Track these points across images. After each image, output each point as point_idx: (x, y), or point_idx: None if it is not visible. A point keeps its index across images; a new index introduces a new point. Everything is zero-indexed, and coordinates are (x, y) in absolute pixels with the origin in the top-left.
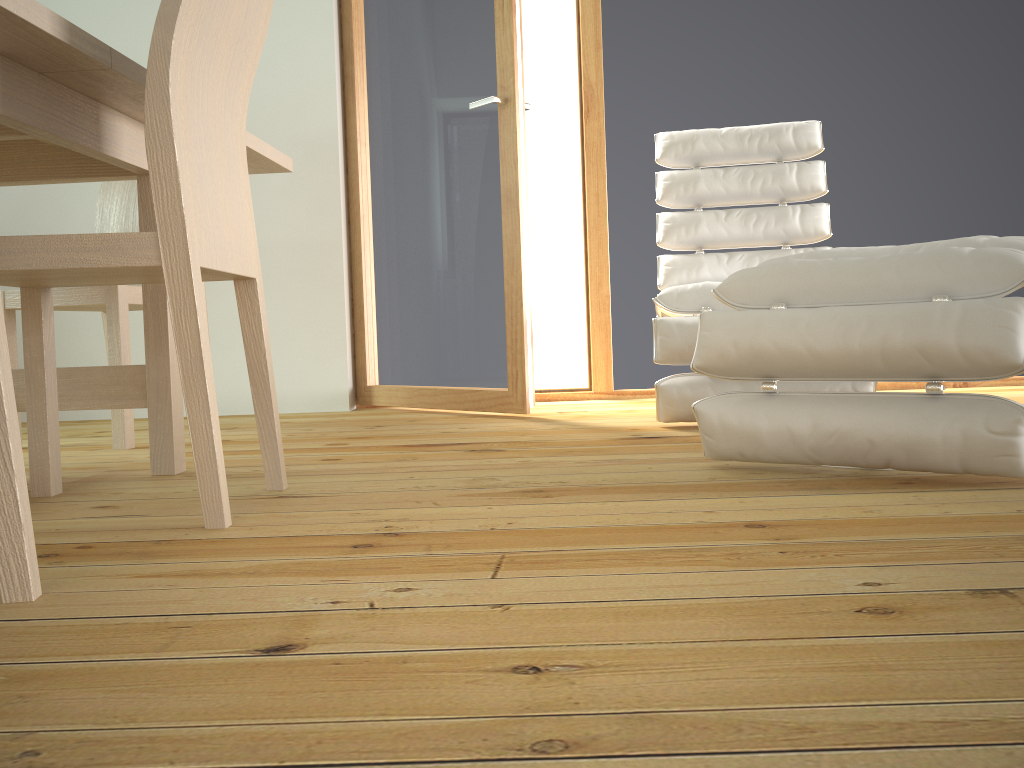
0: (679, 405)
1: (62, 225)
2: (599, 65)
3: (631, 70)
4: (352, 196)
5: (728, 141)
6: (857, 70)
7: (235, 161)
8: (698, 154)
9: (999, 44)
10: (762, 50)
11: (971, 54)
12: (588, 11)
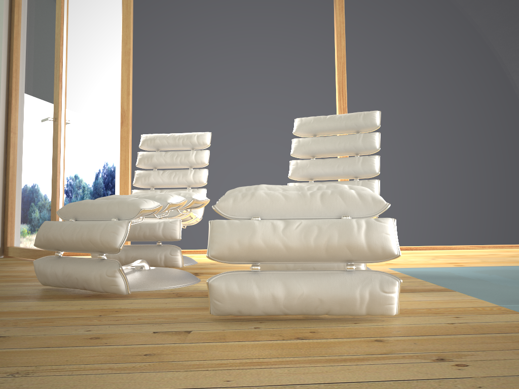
0: None
1: None
2: (128, 102)
3: (144, 105)
4: (7, 157)
5: (169, 139)
6: (245, 109)
7: None
8: (157, 144)
9: (307, 101)
10: (203, 99)
11: (295, 104)
12: (124, 78)
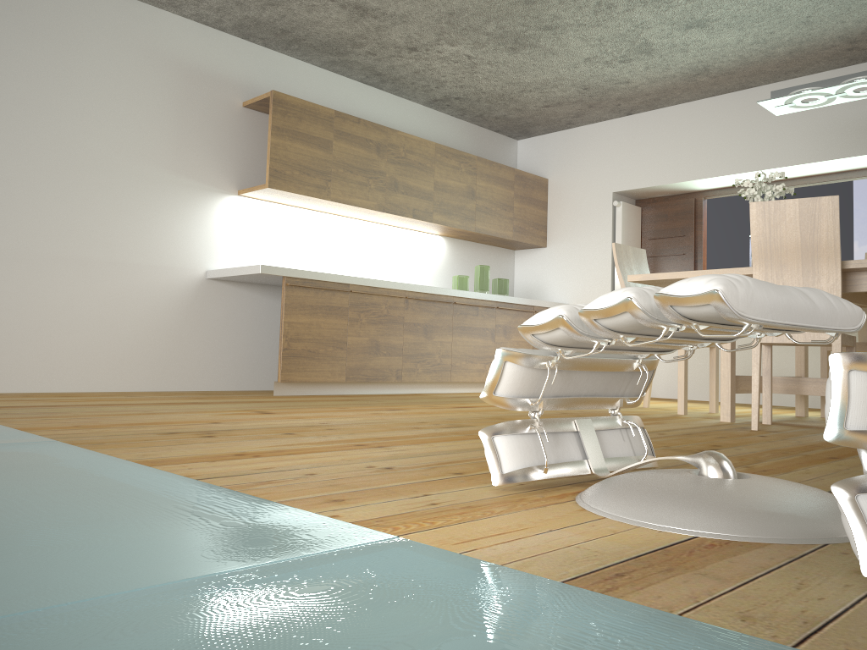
0: None
1: None
2: None
3: None
4: None
5: None
6: None
7: None
8: None
9: None
10: None
11: None
12: None
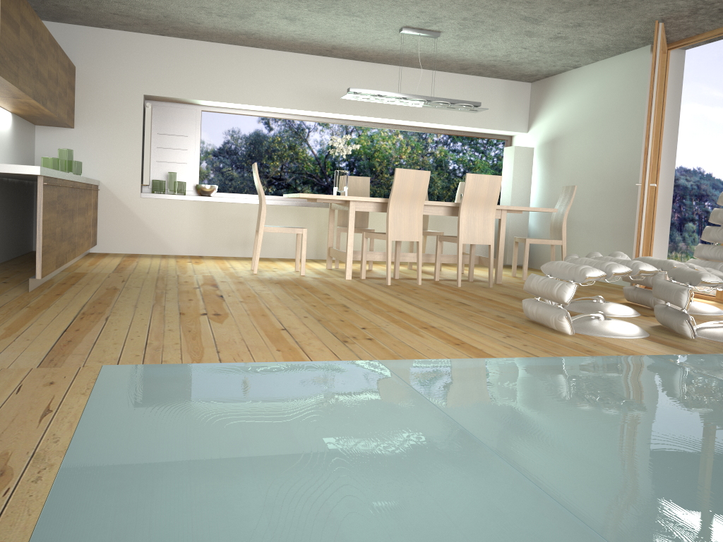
0: (625, 295)
1: (572, 212)
2: None
3: None
4: None
5: None
6: None
7: (487, 222)
8: None
9: None
10: None
11: None
12: None
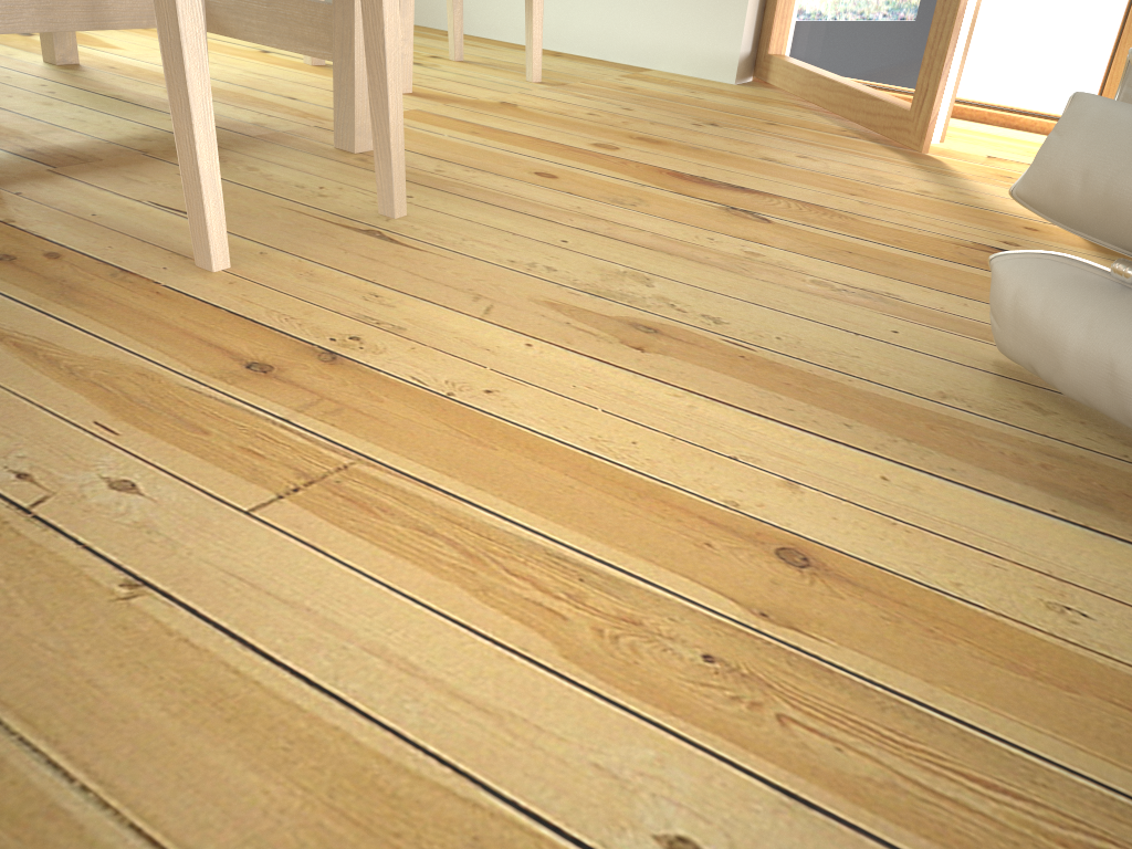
0: None
1: None
2: None
3: None
4: None
5: None
6: None
7: None
8: None
9: None
10: None
11: None
12: None
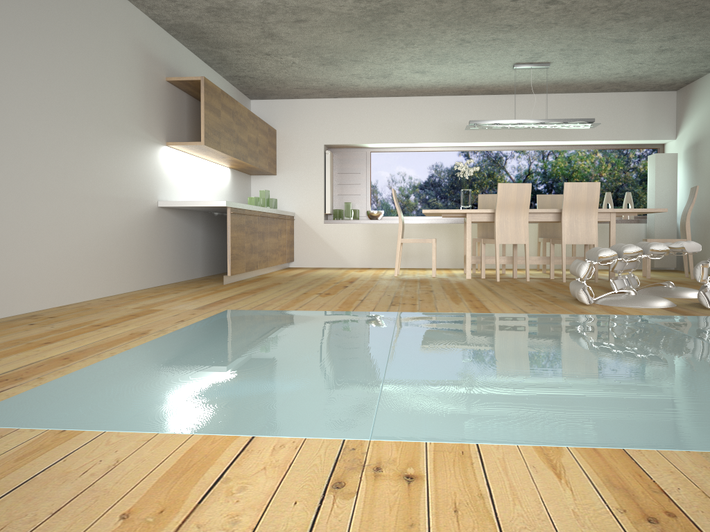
0: None
1: None
2: None
3: None
4: None
5: None
6: None
7: (590, 224)
8: None
9: None
10: None
11: None
12: None
